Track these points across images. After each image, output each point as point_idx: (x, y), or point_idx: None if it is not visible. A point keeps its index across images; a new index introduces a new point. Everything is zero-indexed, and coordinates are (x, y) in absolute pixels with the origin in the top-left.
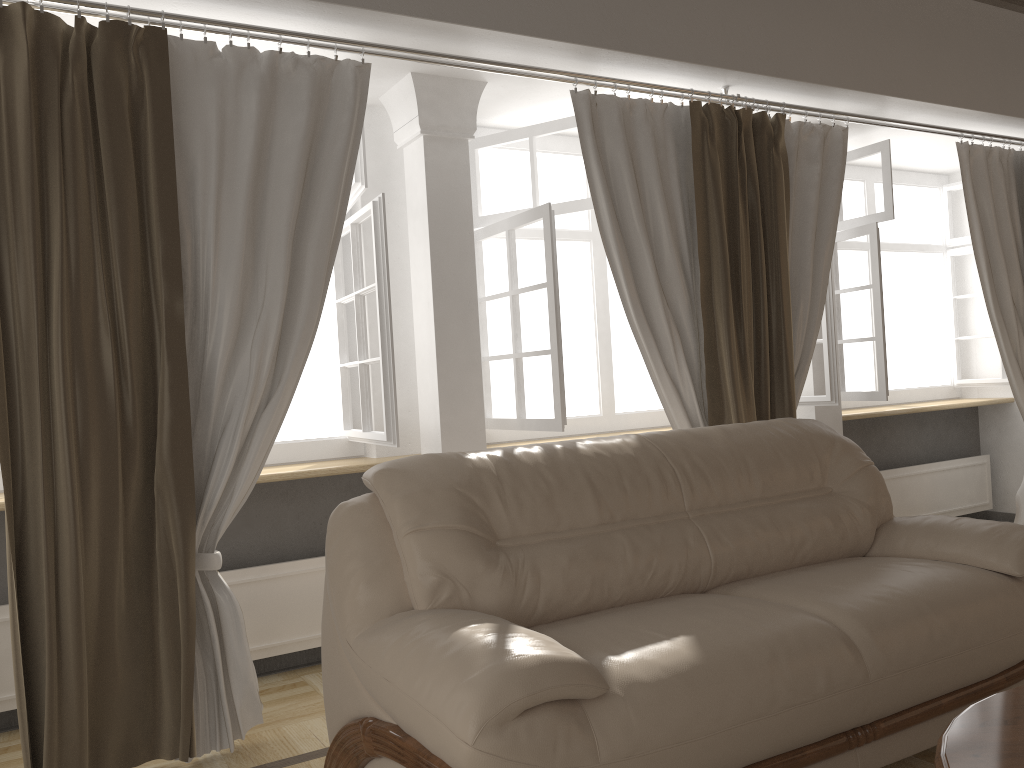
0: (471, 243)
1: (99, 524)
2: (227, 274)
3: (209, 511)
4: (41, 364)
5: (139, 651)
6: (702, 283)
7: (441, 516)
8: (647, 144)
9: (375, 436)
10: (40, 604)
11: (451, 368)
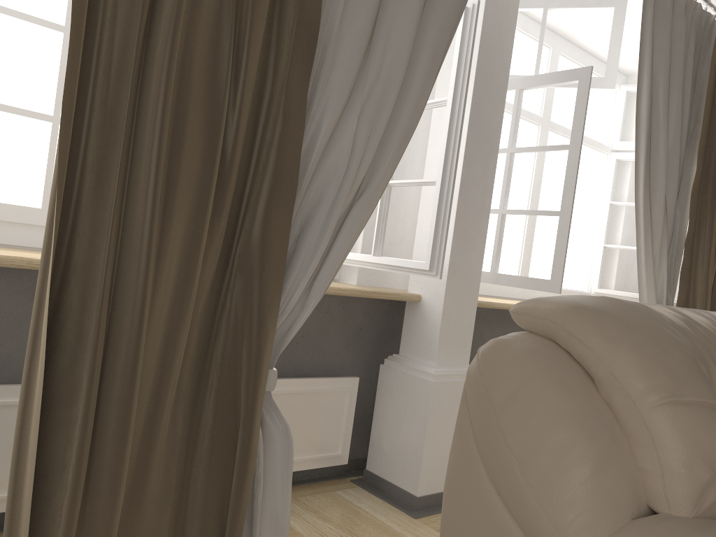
0: (505, 89)
1: (165, 310)
2: (354, 25)
3: (281, 316)
4: (137, 60)
5: (170, 488)
6: (695, 179)
7: (692, 386)
8: (681, 35)
9: (402, 263)
10: (68, 414)
11: (467, 209)
